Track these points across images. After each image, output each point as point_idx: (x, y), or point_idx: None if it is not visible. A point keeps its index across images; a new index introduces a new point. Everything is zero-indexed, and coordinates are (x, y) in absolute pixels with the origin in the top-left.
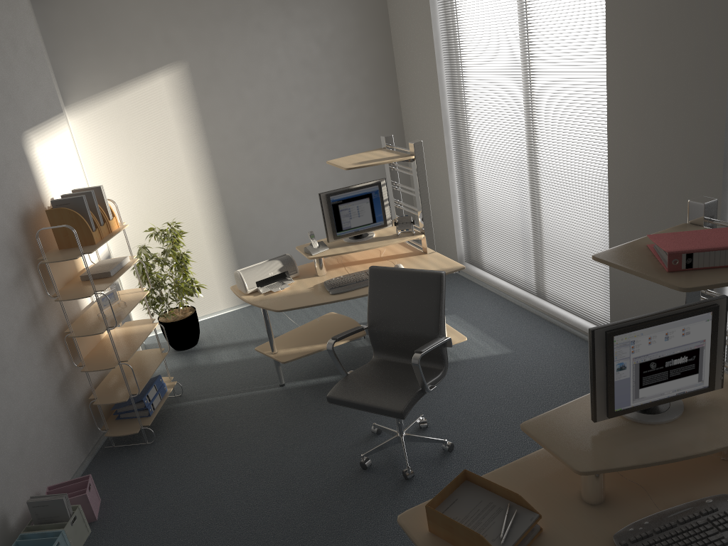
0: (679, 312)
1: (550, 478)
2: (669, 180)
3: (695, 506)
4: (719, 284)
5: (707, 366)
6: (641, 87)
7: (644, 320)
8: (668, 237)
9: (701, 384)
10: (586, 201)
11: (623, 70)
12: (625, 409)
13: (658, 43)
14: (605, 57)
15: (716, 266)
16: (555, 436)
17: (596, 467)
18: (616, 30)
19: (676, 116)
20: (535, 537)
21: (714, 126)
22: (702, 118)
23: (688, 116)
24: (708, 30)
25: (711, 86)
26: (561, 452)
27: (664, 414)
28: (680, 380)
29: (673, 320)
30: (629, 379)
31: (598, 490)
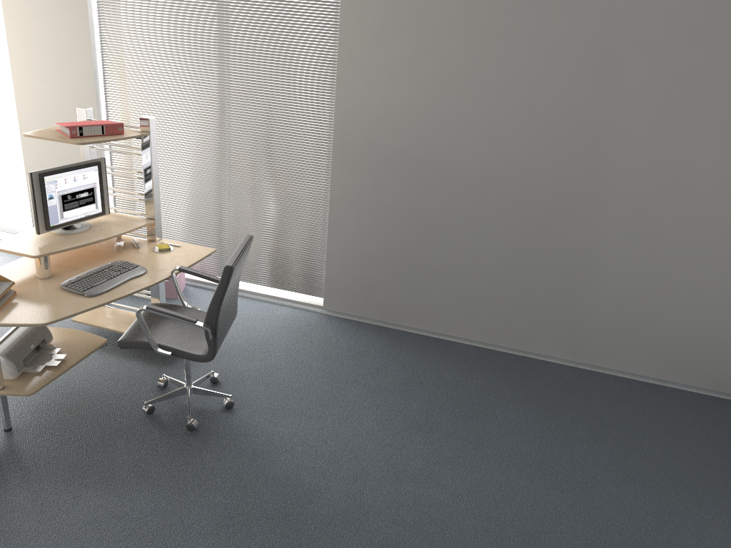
0: (80, 165)
1: (15, 275)
2: (63, 113)
3: (103, 266)
4: (98, 141)
5: (100, 199)
6: (35, 45)
7: (61, 168)
8: (68, 123)
9: (98, 210)
10: (0, 134)
11: (20, 31)
12: (57, 225)
13: (43, 16)
14: (3, 20)
15: (95, 135)
16: (15, 247)
17: (44, 253)
18: (10, 1)
19: (62, 69)
20: (13, 296)
21: (87, 76)
22: (79, 70)
23: (70, 68)
24: (75, 13)
25: (82, 49)
26: (21, 251)
27: (80, 229)
28: (86, 207)
29: (77, 169)
30: (57, 206)
31: (48, 268)
